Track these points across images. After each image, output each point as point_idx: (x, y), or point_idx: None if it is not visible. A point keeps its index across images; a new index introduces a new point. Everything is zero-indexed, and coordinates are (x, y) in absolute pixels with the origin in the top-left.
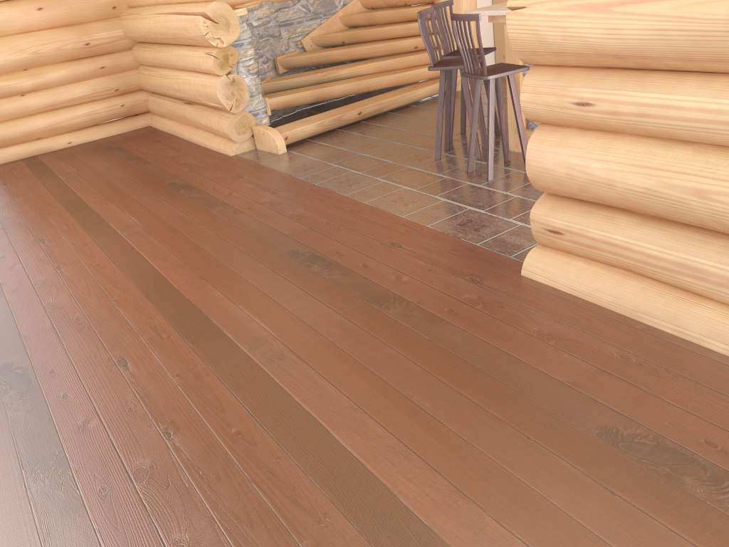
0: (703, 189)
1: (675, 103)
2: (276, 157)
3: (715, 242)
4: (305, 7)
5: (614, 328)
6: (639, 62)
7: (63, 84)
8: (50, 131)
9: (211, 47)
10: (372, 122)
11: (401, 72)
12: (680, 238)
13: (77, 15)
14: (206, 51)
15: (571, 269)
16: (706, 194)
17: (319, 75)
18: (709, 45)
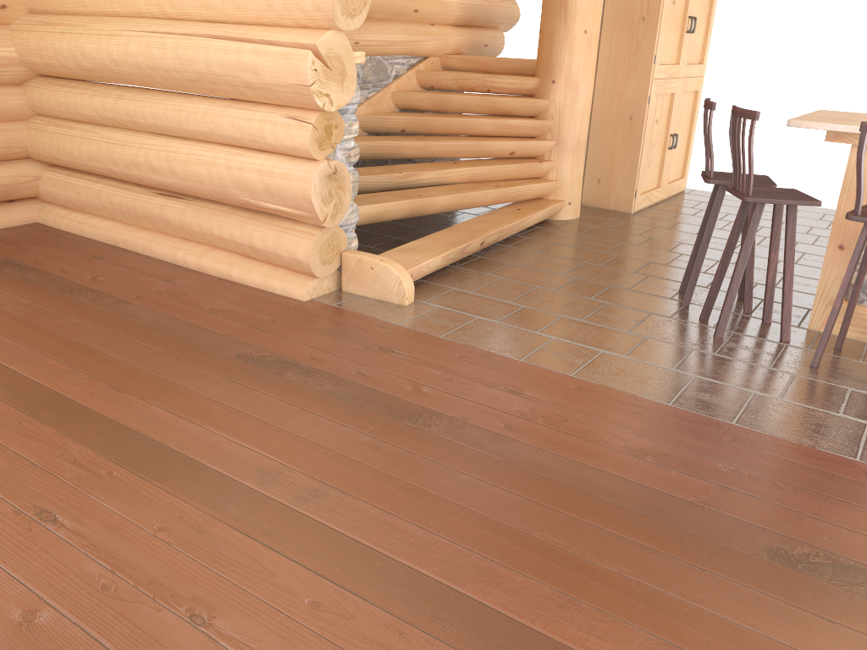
0: None
1: None
2: (405, 310)
3: None
4: None
5: None
6: None
7: None
8: None
9: (291, 107)
10: (494, 257)
11: (505, 186)
12: None
13: None
14: (286, 113)
15: None
16: None
17: (396, 176)
18: None
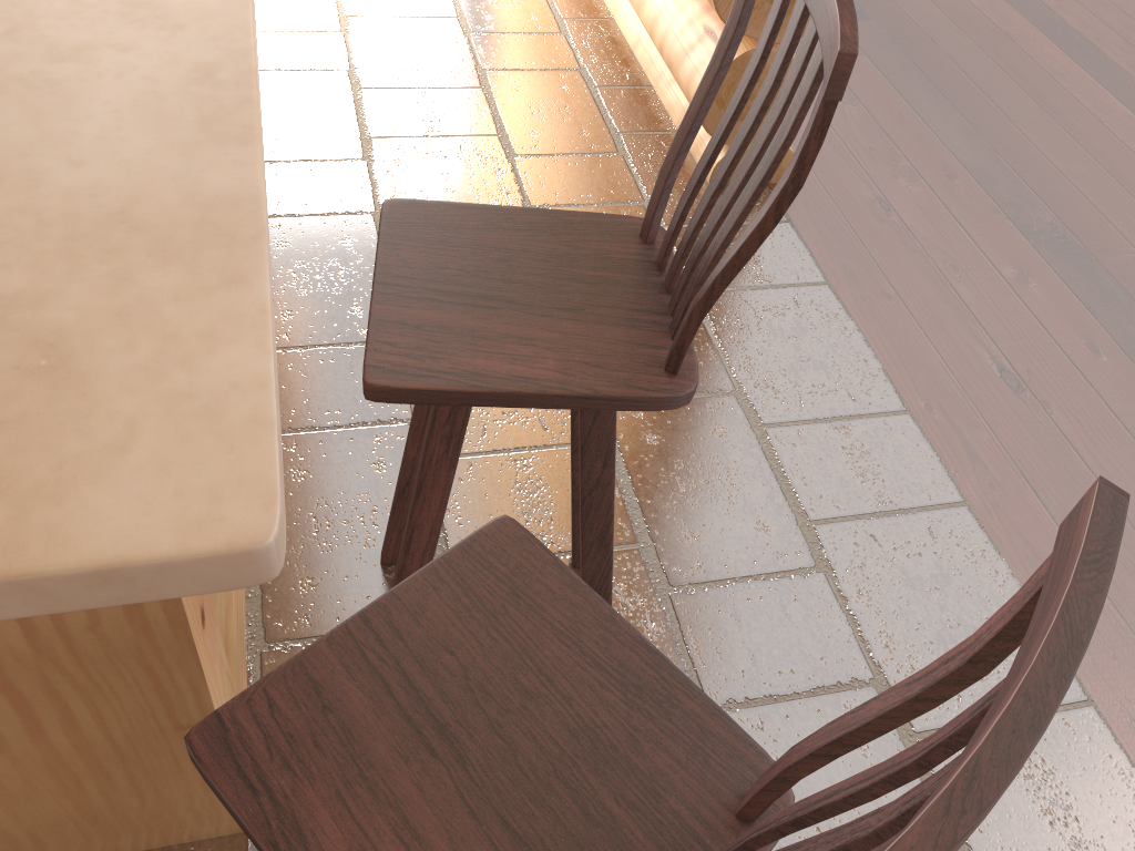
0: None
1: None
2: None
3: None
4: None
5: None
6: None
7: None
8: None
9: None
10: None
11: None
12: None
13: None
14: None
15: None
16: None
17: None
18: None
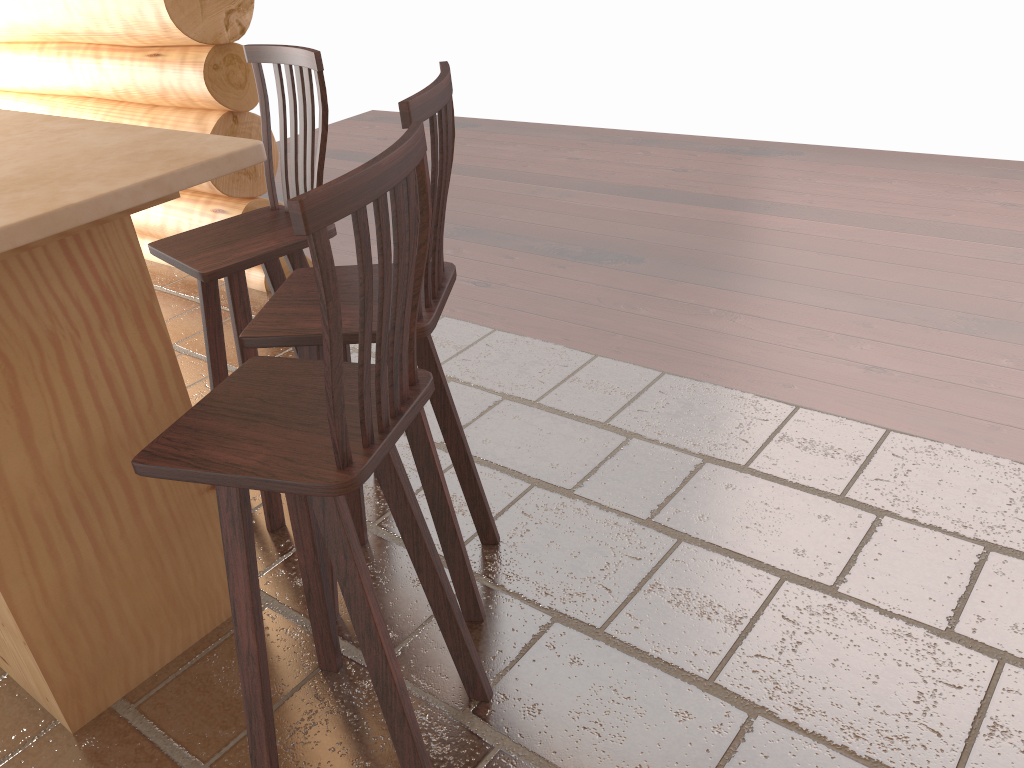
0: None
1: None
2: None
3: None
4: None
5: None
6: None
7: None
8: None
9: None
10: None
11: None
12: None
13: None
14: None
15: None
16: None
17: None
18: None
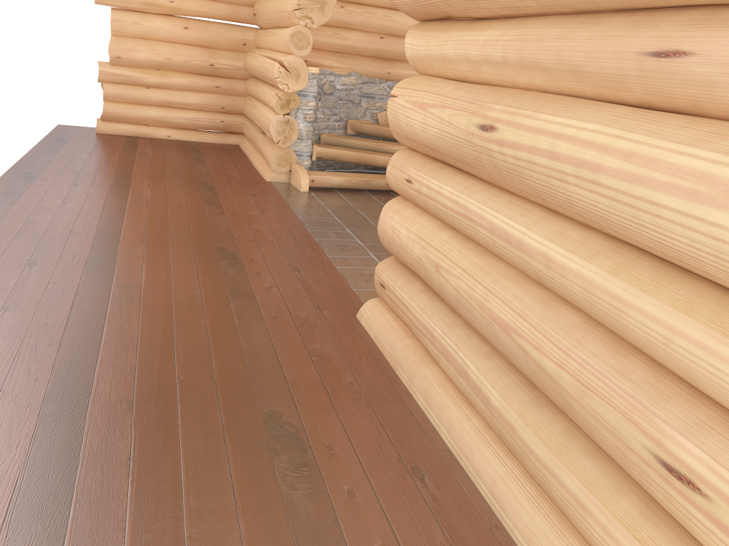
0: (439, 264)
1: (443, 191)
2: (296, 192)
3: (450, 316)
4: (390, 88)
5: (370, 367)
6: (441, 156)
7: (181, 89)
8: (158, 122)
9: (282, 90)
10: (398, 195)
11: None
12: (435, 308)
13: (213, 41)
14: (277, 92)
15: (381, 320)
16: (439, 269)
17: (374, 144)
18: (458, 148)
